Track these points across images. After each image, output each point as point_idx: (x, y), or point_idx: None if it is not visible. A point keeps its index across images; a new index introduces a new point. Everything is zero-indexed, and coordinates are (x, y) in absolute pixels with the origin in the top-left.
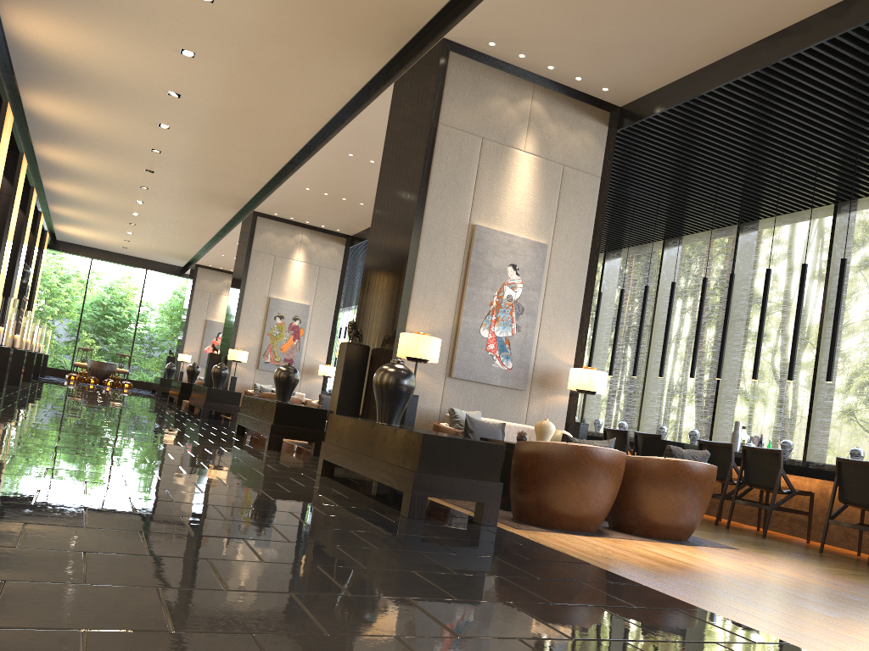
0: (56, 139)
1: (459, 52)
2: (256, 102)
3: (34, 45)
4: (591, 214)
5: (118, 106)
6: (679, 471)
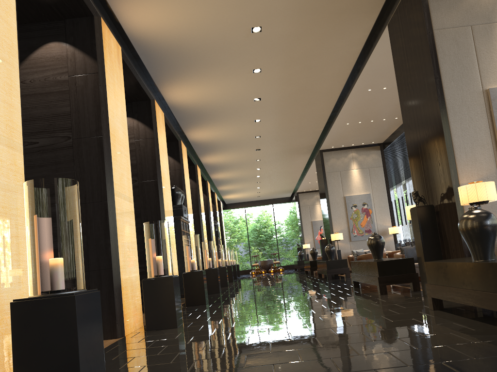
0: (208, 151)
1: None
2: (303, 82)
3: (182, 104)
4: None
5: (231, 119)
6: None
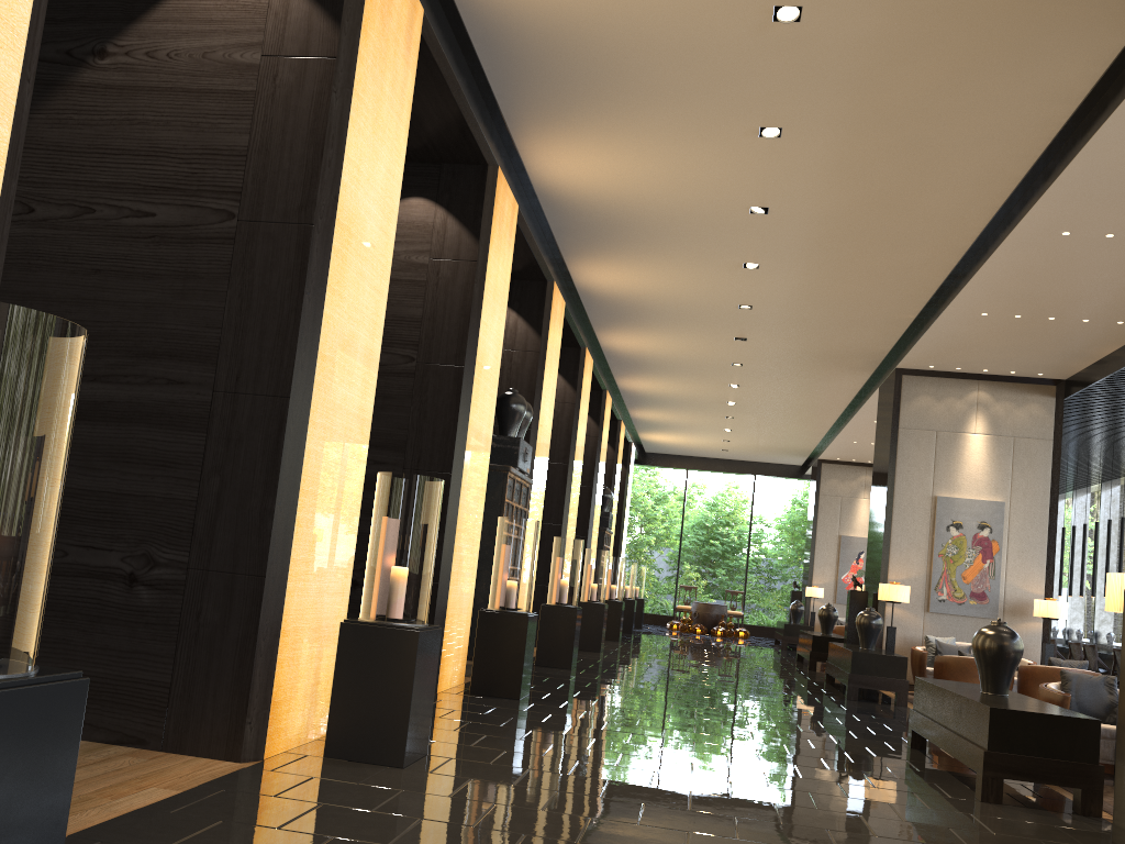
0: (620, 320)
1: None
2: (887, 184)
3: (568, 191)
4: None
5: (685, 251)
6: None
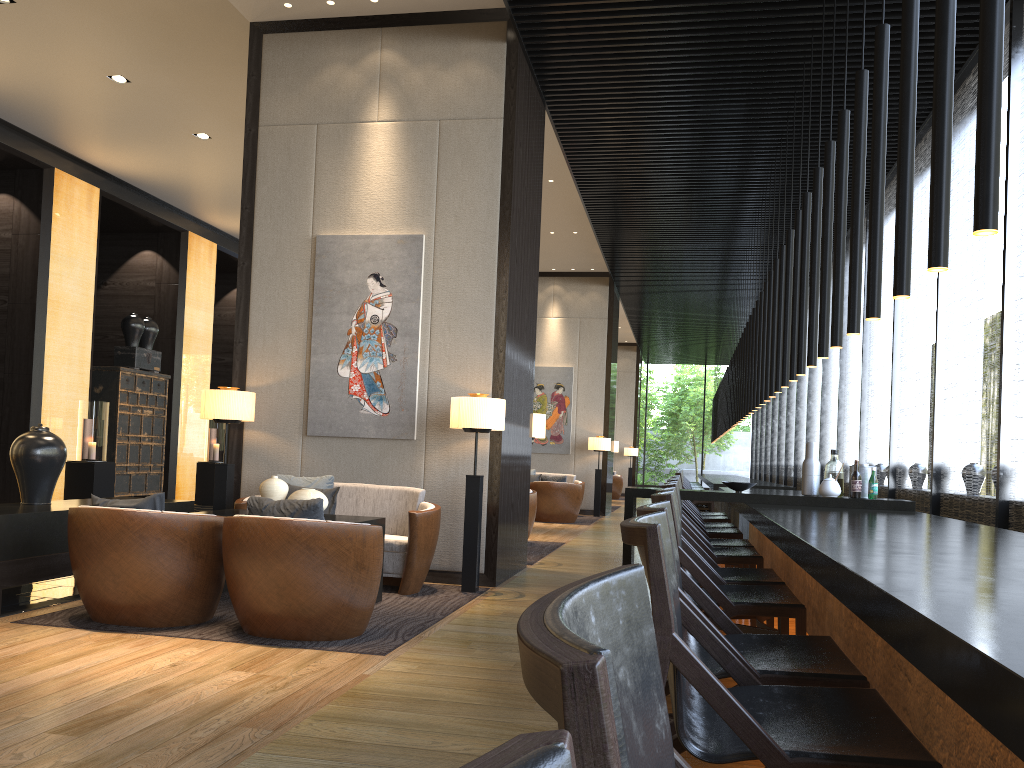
0: None
1: (275, 31)
2: None
3: (136, 175)
4: (492, 173)
5: None
6: (241, 534)
